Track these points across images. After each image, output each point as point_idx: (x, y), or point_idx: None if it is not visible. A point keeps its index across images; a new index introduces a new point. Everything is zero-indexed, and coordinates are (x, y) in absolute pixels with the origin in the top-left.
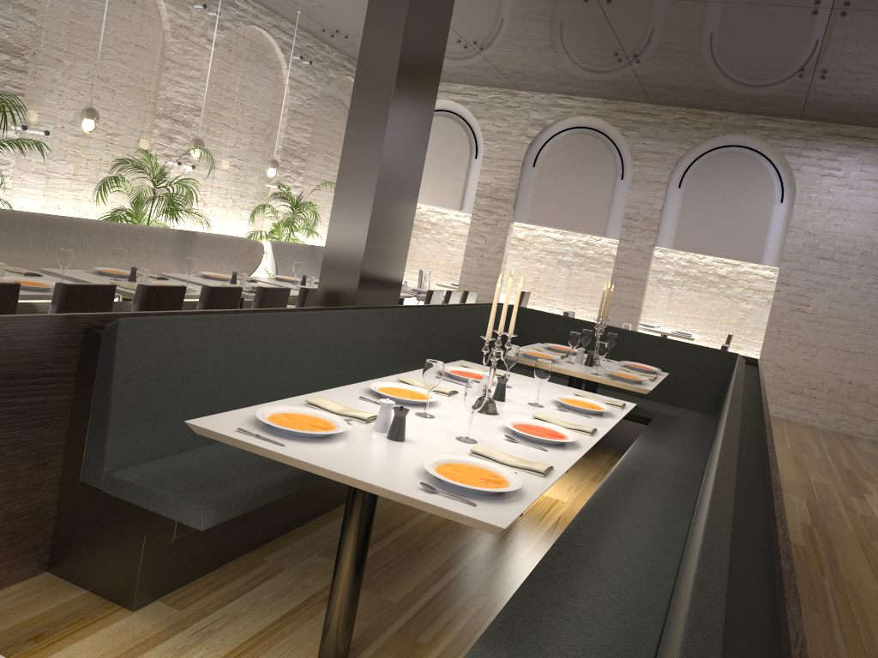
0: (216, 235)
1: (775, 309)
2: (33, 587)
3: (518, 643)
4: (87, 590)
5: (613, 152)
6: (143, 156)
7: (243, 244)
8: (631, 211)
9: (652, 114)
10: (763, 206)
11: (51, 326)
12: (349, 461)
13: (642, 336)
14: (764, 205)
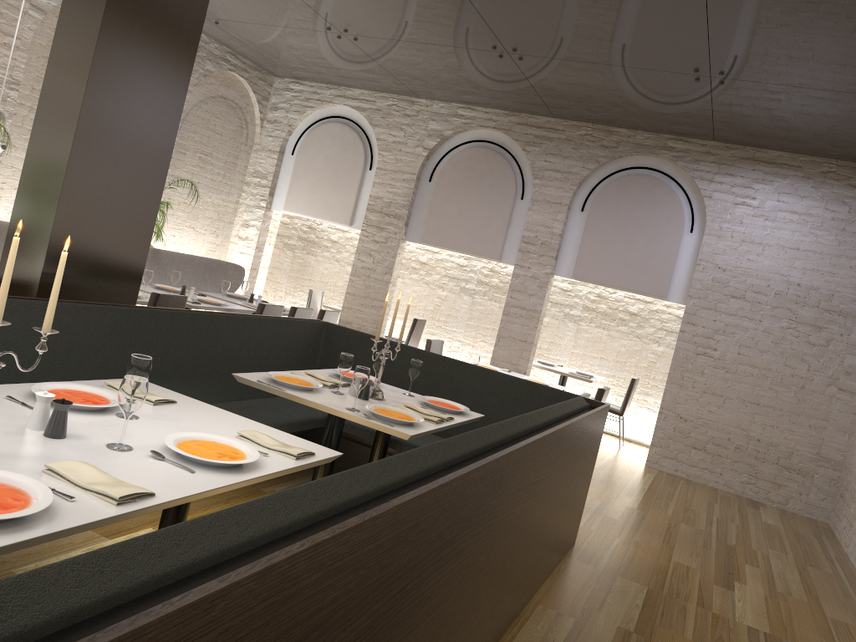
0: (3, 222)
1: (679, 352)
2: None
3: None
4: None
5: (514, 169)
6: None
7: None
8: (529, 234)
9: (556, 129)
10: (671, 236)
11: None
12: None
13: (470, 367)
14: (672, 234)
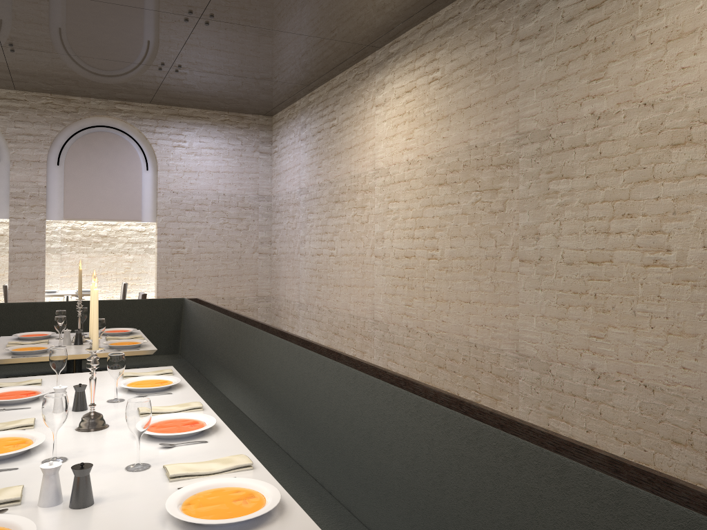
0: None
1: (161, 255)
2: None
3: None
4: None
5: None
6: None
7: None
8: (16, 190)
9: (19, 99)
10: (134, 175)
11: None
12: None
13: (99, 303)
14: (135, 173)
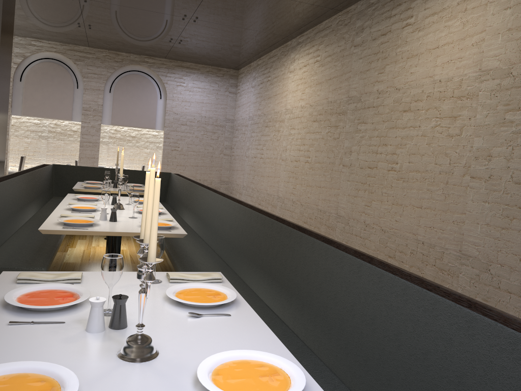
0: None
1: (165, 150)
2: None
3: (193, 270)
4: None
5: (70, 73)
6: None
7: None
8: (86, 106)
9: (90, 52)
10: (153, 101)
11: None
12: (116, 229)
13: (127, 171)
14: (153, 100)
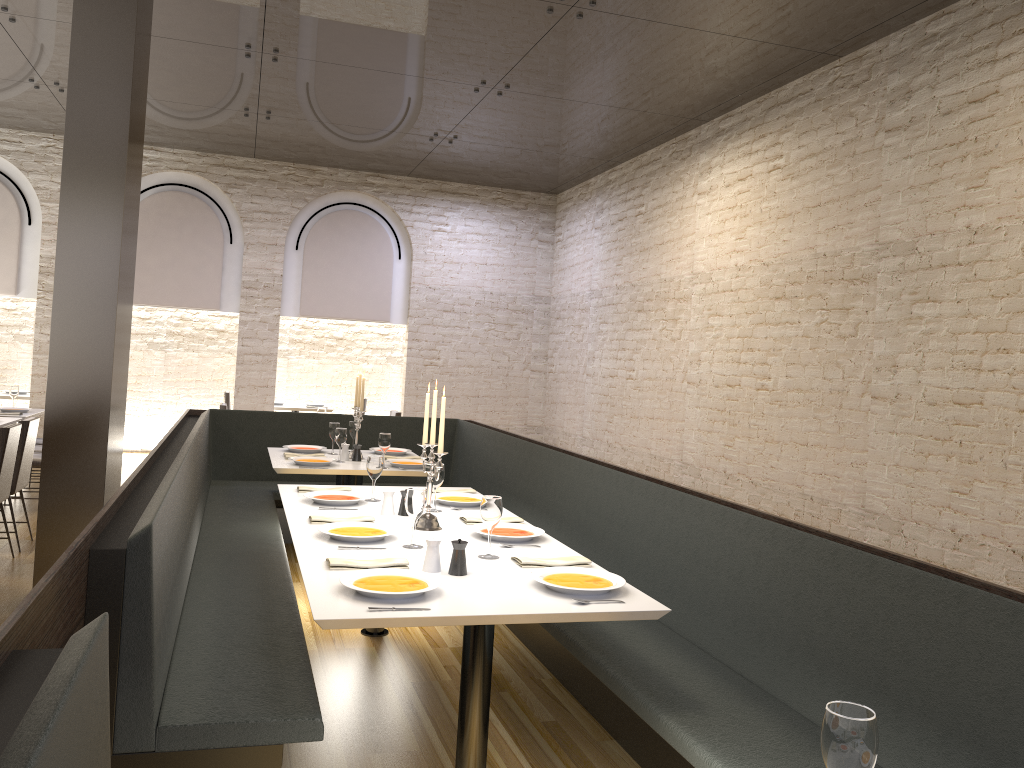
0: None
1: (411, 366)
2: None
3: (682, 703)
4: None
5: (216, 212)
6: None
7: None
8: (249, 279)
9: (258, 169)
10: (384, 264)
11: (80, 558)
12: (491, 603)
13: (365, 418)
14: (385, 263)
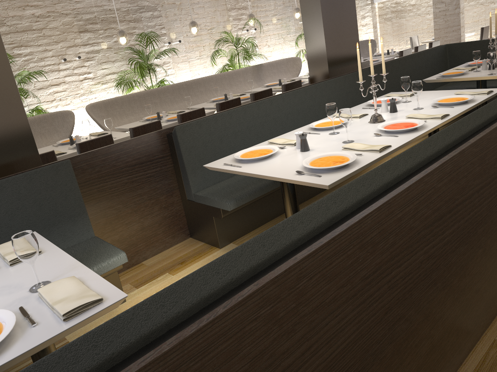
0: (273, 61)
1: None
2: (184, 244)
3: None
4: (204, 243)
5: None
6: (228, 34)
7: (289, 61)
8: None
9: None
10: None
11: (150, 138)
12: (269, 167)
13: None
14: None
